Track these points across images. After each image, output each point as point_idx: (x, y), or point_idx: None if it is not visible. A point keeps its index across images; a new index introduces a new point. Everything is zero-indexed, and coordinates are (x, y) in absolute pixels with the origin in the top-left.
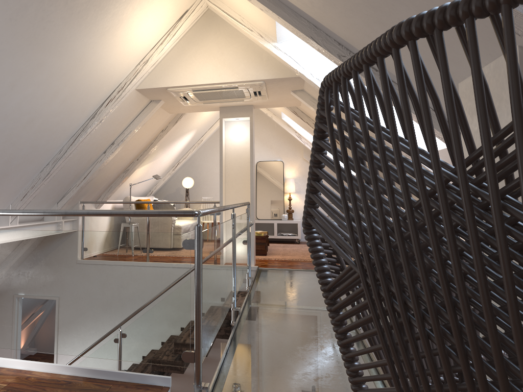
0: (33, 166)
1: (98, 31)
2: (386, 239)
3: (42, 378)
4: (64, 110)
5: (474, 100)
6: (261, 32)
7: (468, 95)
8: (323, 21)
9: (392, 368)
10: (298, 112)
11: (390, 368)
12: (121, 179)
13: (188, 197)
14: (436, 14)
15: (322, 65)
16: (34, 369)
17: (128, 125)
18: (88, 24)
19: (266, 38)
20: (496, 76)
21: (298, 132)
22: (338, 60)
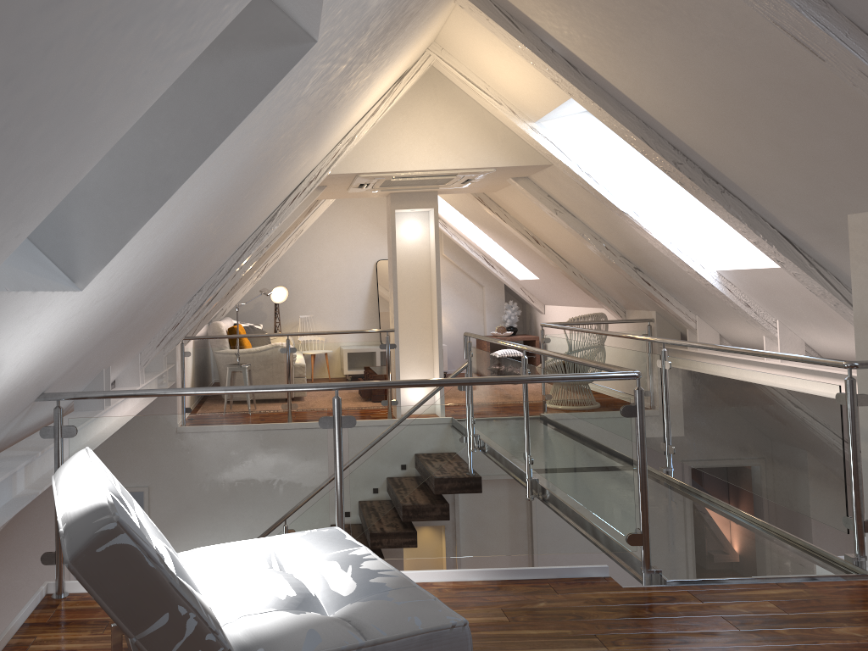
0: (190, 295)
1: (348, 110)
2: None
3: (459, 588)
4: (260, 215)
5: None
6: (513, 107)
7: None
8: (668, 122)
9: None
10: (485, 199)
11: None
12: (225, 298)
13: (279, 317)
14: None
15: (592, 156)
16: (429, 580)
17: None
18: (350, 103)
19: (521, 116)
20: None
21: (443, 219)
22: (673, 168)
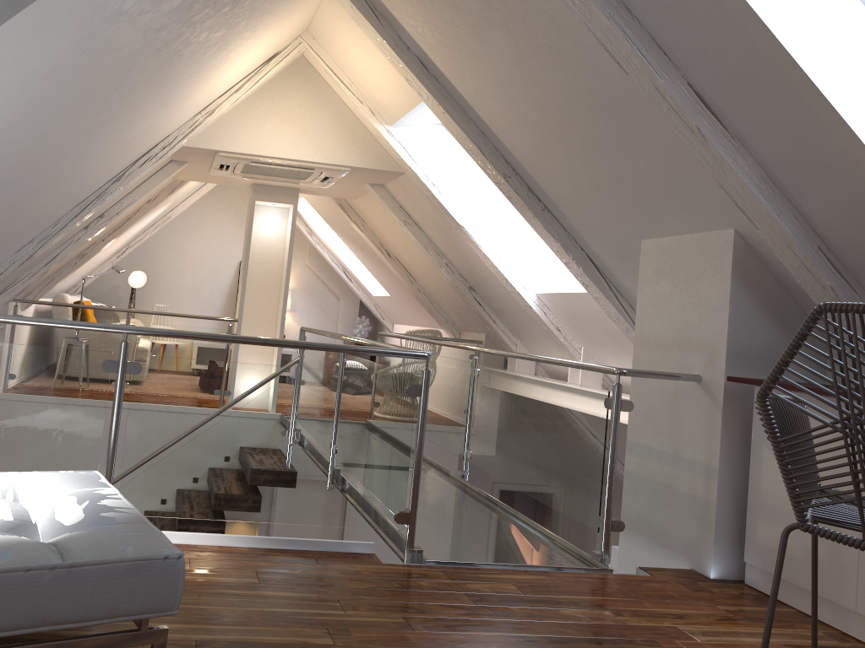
0: (17, 244)
1: (202, 70)
2: None
3: (221, 552)
4: (101, 167)
5: (663, 263)
6: (373, 107)
7: (656, 255)
8: (502, 134)
9: (856, 486)
10: (346, 206)
11: (855, 486)
12: (72, 268)
13: (134, 302)
14: None
15: (439, 167)
16: (195, 543)
17: (131, 192)
18: (203, 61)
19: (379, 117)
20: (700, 248)
21: (310, 227)
22: (502, 180)
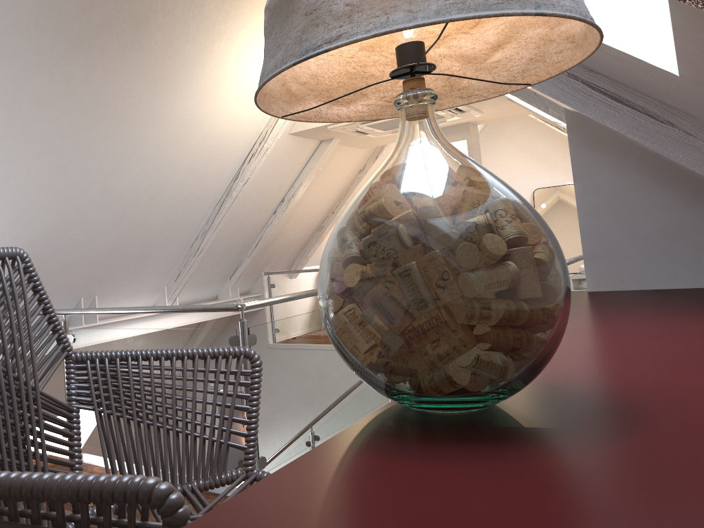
0: (178, 243)
1: (202, 88)
2: None
3: None
4: (193, 178)
5: None
6: None
7: None
8: None
9: None
10: None
11: None
12: (316, 239)
13: None
14: None
15: None
16: None
17: (298, 176)
18: (184, 85)
19: None
20: None
21: None
22: None
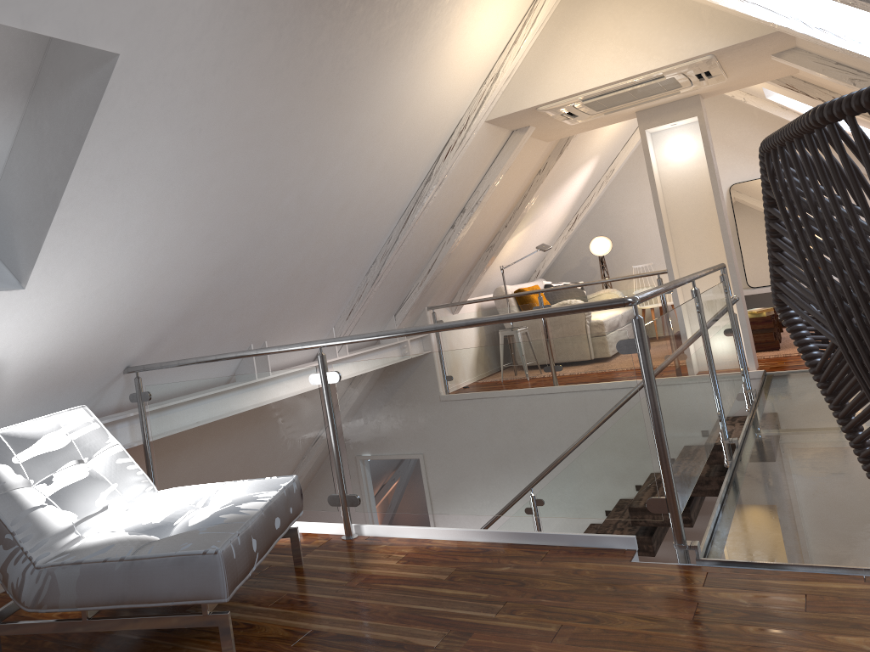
0: (356, 268)
1: (417, 58)
2: (853, 308)
3: (448, 547)
4: (386, 181)
5: None
6: None
7: None
8: None
9: None
10: (796, 84)
11: None
12: (485, 262)
13: (606, 271)
14: (842, 104)
15: (824, 2)
16: (434, 537)
17: (483, 178)
18: (402, 53)
19: None
20: None
21: None
22: None
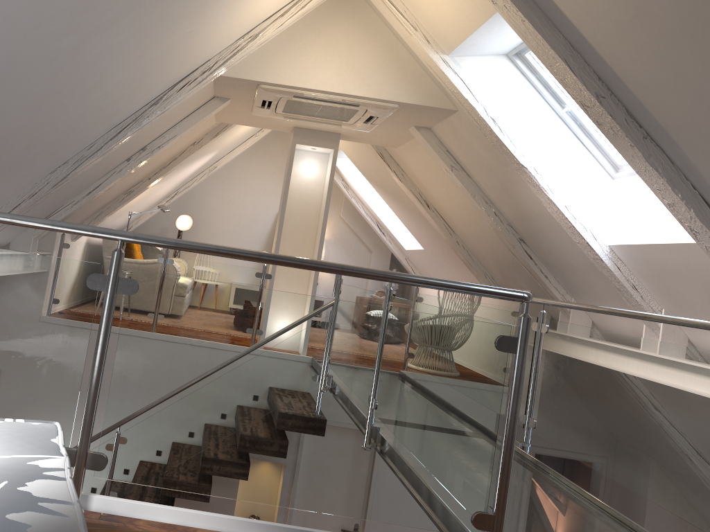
0: (49, 162)
1: None
2: None
3: None
4: (135, 82)
5: None
6: (428, 35)
7: None
8: (600, 41)
9: None
10: (386, 156)
11: None
12: (120, 203)
13: None
14: None
15: (500, 101)
16: (195, 525)
17: (173, 126)
18: None
19: (434, 46)
20: None
21: (346, 181)
22: (594, 101)
